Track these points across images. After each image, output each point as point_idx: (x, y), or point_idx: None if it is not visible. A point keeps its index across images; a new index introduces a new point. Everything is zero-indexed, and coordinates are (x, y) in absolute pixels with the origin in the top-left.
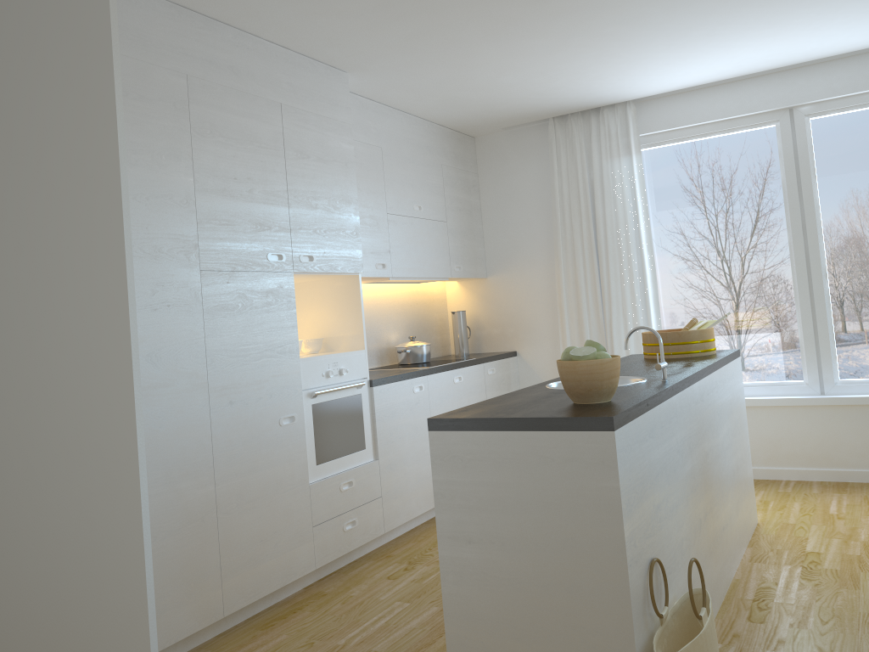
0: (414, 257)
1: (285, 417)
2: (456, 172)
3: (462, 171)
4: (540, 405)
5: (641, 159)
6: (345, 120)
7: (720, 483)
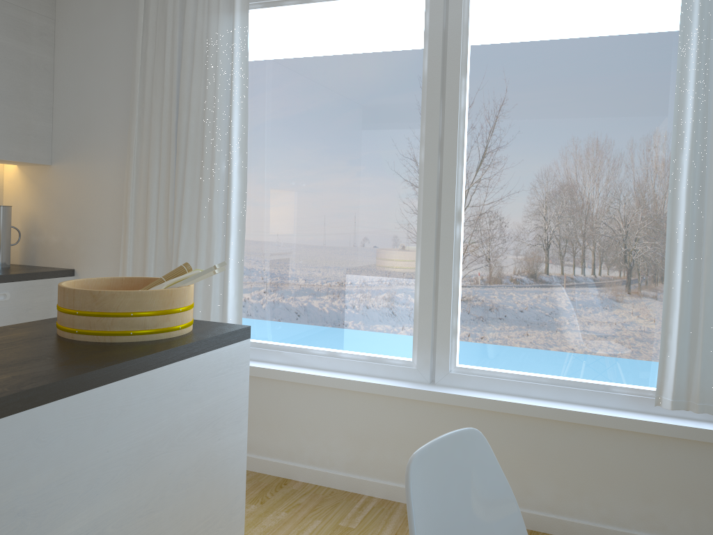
0: None
1: None
2: None
3: (15, 6)
4: None
5: (248, 19)
6: None
7: None
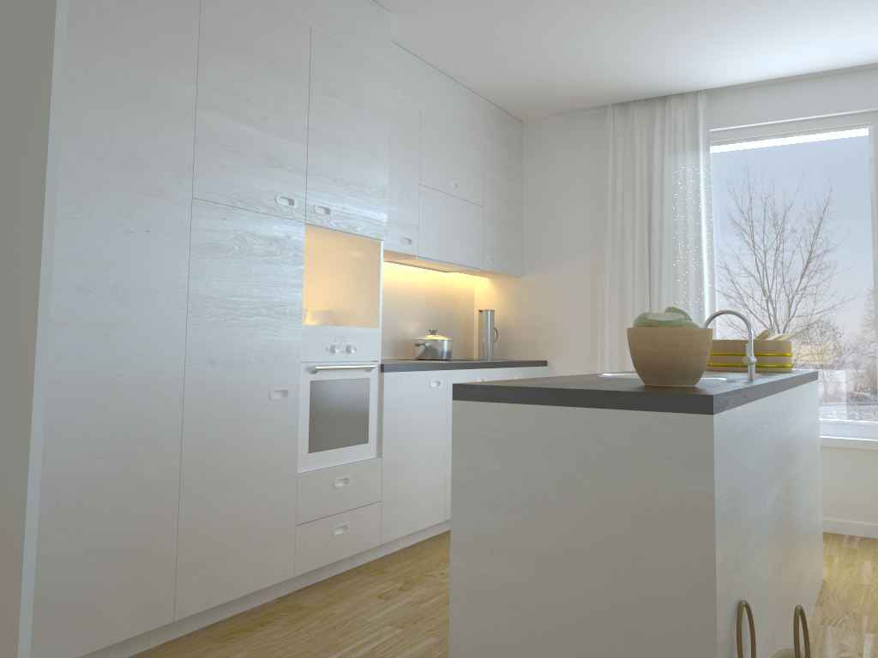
0: (444, 239)
1: (277, 390)
2: (499, 155)
3: (506, 155)
4: (600, 384)
5: (709, 156)
6: (383, 65)
7: (798, 521)
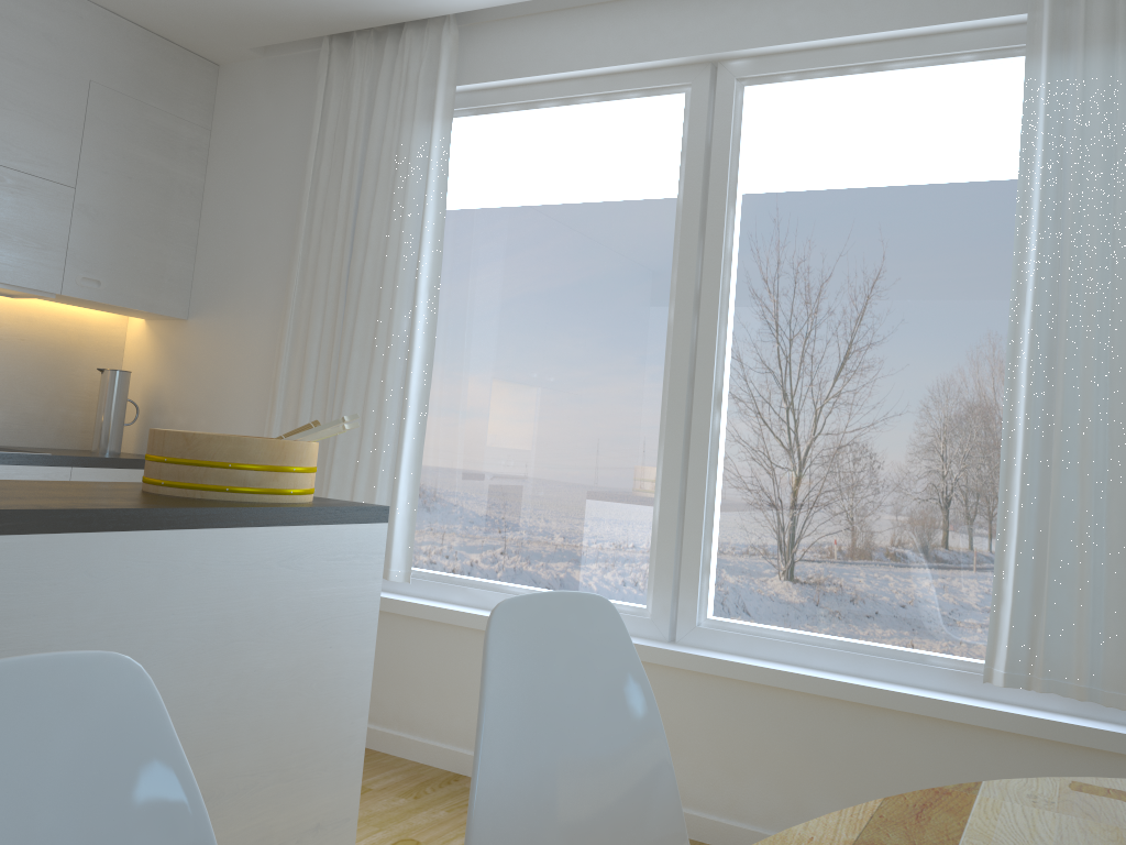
0: None
1: None
2: (137, 108)
3: (162, 112)
4: None
5: (451, 130)
6: None
7: None
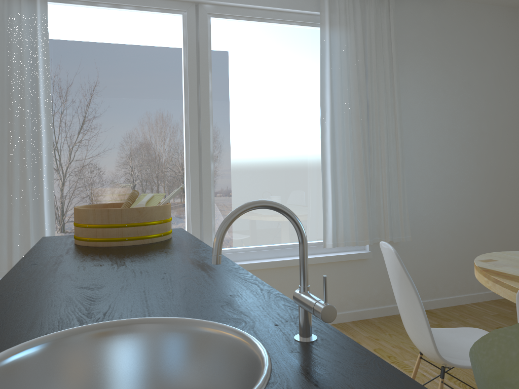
0: None
1: None
2: None
3: None
4: None
5: (46, 9)
6: None
7: None
